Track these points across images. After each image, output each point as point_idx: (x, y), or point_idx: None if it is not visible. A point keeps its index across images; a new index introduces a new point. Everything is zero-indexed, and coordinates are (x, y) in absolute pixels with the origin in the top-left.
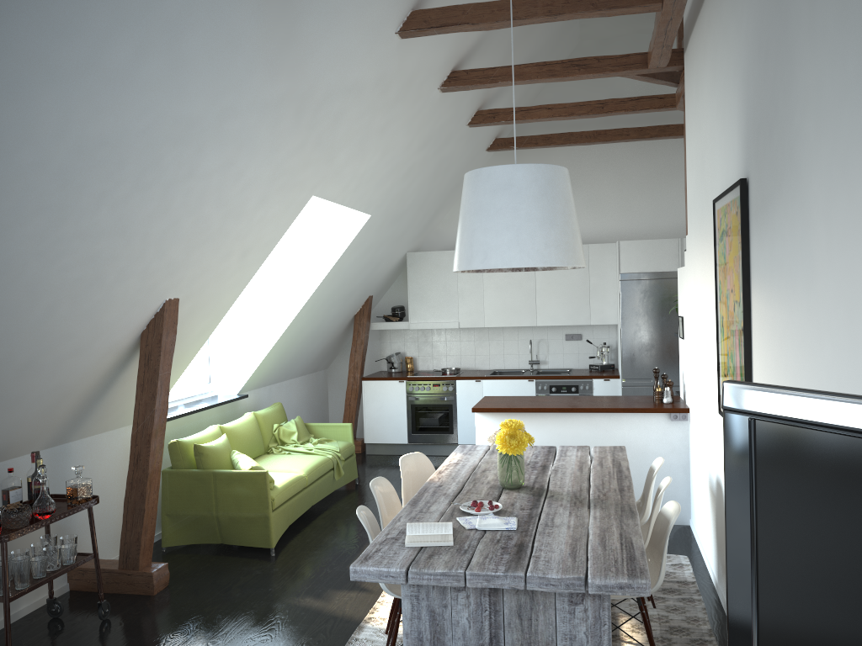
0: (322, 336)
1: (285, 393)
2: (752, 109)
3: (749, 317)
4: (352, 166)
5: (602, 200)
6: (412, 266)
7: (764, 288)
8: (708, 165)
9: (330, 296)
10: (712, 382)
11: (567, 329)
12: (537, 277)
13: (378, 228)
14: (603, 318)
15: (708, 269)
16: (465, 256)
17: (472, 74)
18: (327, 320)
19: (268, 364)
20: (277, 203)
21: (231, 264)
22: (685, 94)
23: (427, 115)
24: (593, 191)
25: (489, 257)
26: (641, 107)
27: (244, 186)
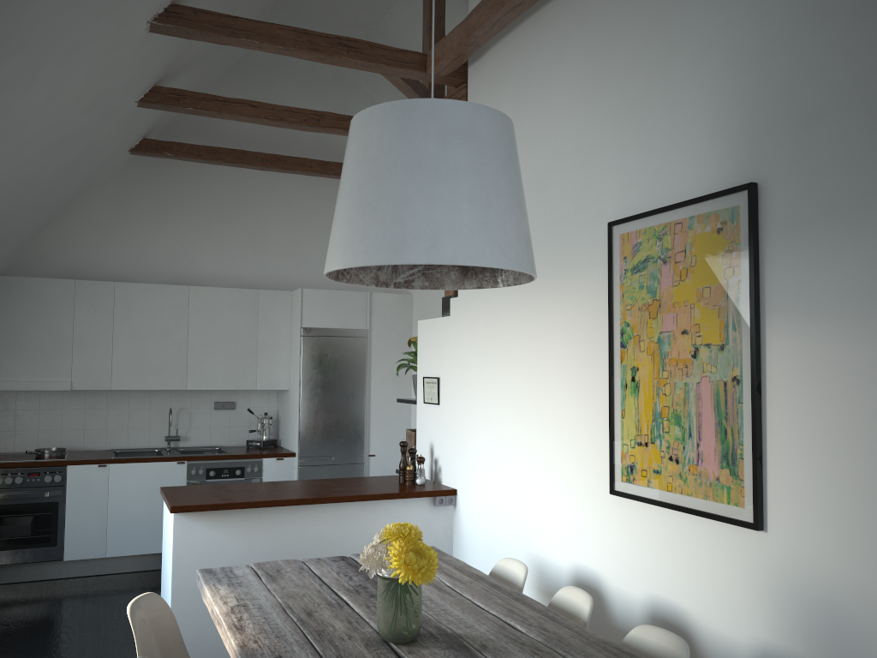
0: None
1: None
2: (785, 94)
3: (760, 363)
4: (10, 95)
5: (268, 240)
6: None
7: (834, 320)
8: (565, 185)
9: None
10: (564, 454)
11: (218, 395)
12: (191, 326)
13: None
14: (272, 382)
15: (555, 313)
16: (386, 241)
17: (203, 16)
18: None
19: None
20: None
21: None
22: None
23: (117, 59)
24: (259, 227)
25: (441, 245)
26: None
27: None
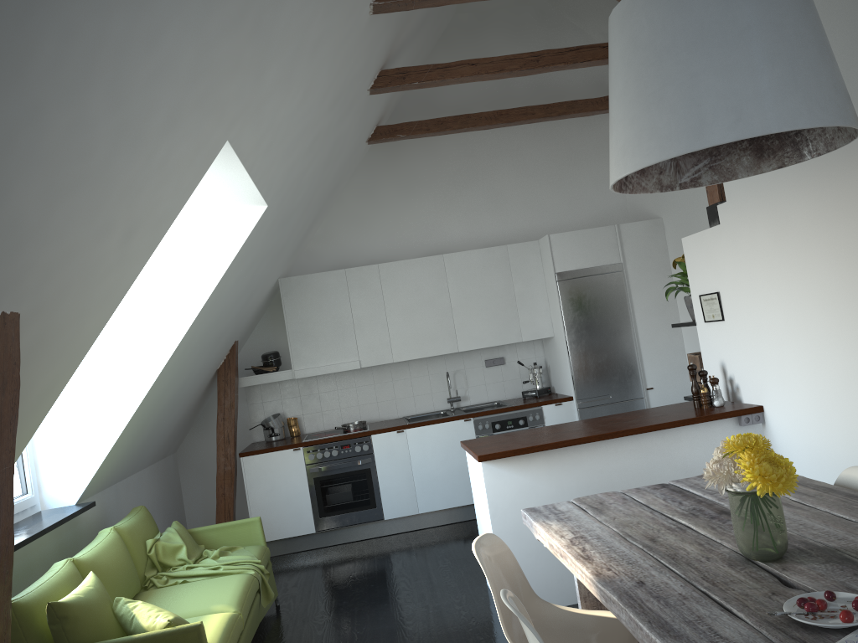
0: (182, 402)
1: (135, 492)
2: None
3: None
4: (275, 101)
5: (505, 196)
6: (287, 295)
7: None
8: (847, 39)
9: (203, 337)
10: None
11: (486, 353)
12: (451, 292)
13: (268, 231)
14: (536, 331)
15: None
16: (681, 128)
17: None
18: (192, 375)
19: (119, 450)
20: (188, 135)
21: (109, 251)
22: None
23: (350, 49)
24: (494, 186)
25: (747, 117)
26: (583, 58)
27: (156, 70)
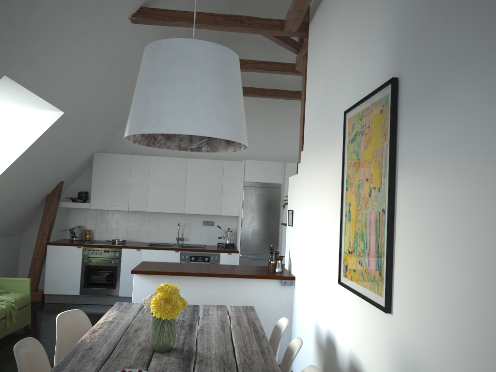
0: (16, 208)
1: None
2: (411, 14)
3: (394, 200)
4: (47, 59)
5: None
6: (97, 162)
7: (424, 169)
8: (334, 90)
9: (24, 175)
10: (327, 257)
11: (205, 217)
12: (187, 179)
13: (70, 126)
14: (230, 211)
15: (328, 170)
16: (137, 121)
17: (157, 12)
18: (21, 195)
19: None
20: None
21: None
22: (308, 52)
23: (118, 39)
24: None
25: (162, 122)
26: (270, 68)
27: None
